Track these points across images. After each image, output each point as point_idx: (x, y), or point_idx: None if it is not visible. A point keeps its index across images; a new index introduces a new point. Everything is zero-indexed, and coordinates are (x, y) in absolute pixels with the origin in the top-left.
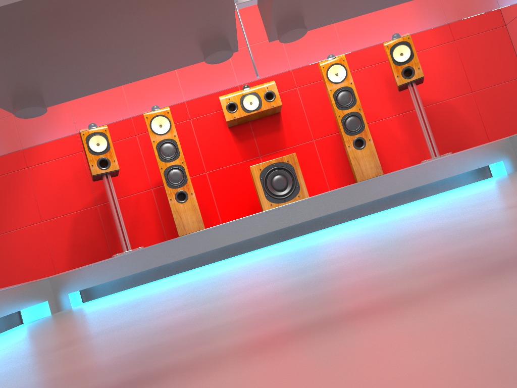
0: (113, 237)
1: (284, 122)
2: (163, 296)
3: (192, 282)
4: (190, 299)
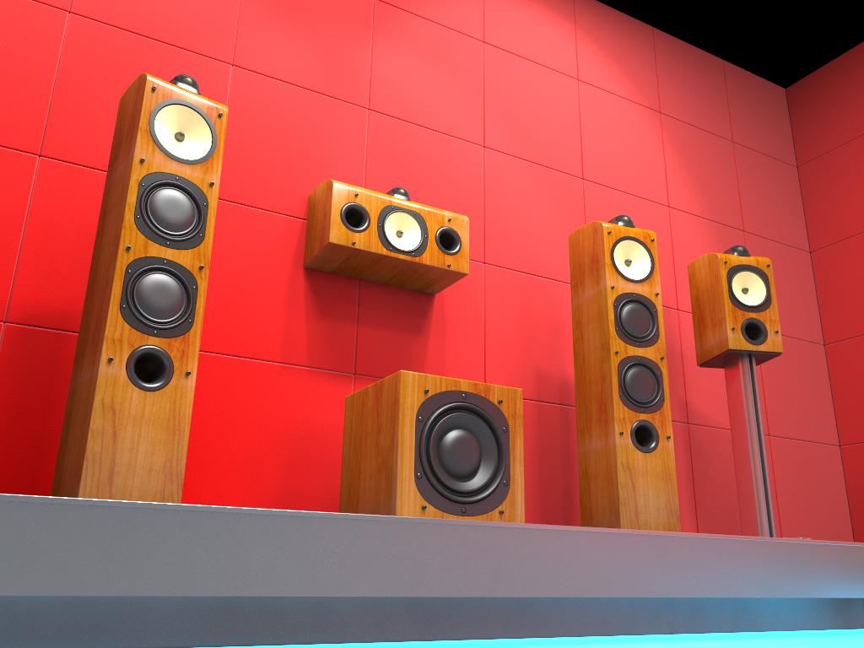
0: None
1: (436, 321)
2: None
3: None
4: None
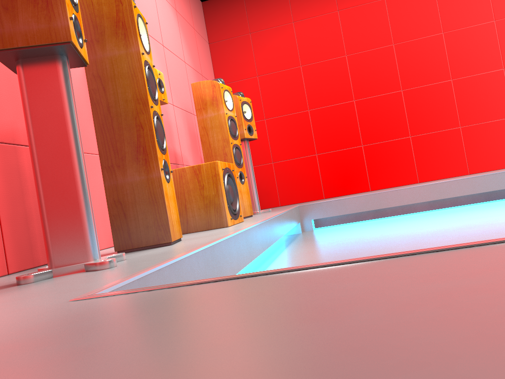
0: None
1: None
2: None
3: None
4: None
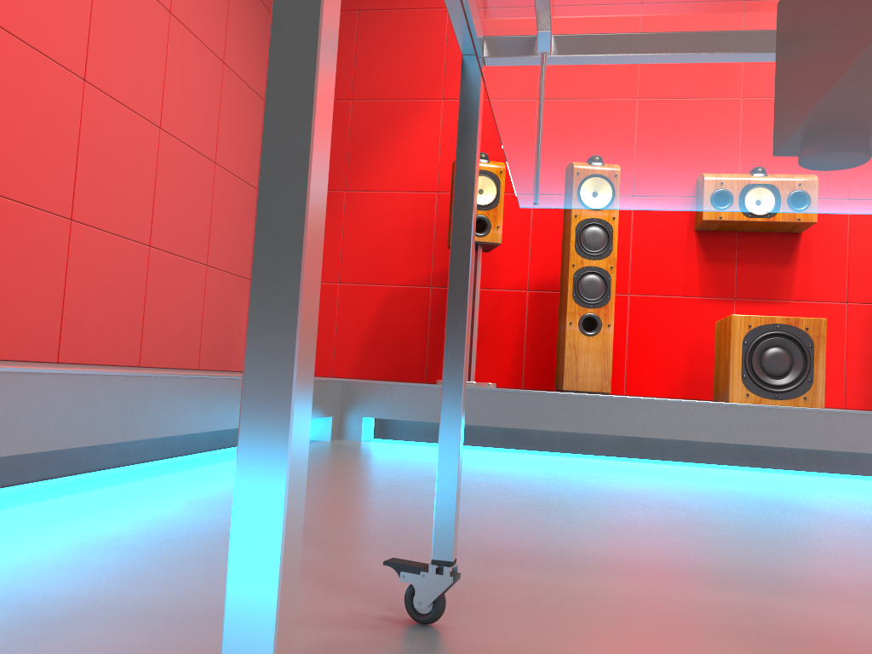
0: (438, 346)
1: (802, 252)
2: (598, 508)
3: (632, 497)
4: (715, 557)
